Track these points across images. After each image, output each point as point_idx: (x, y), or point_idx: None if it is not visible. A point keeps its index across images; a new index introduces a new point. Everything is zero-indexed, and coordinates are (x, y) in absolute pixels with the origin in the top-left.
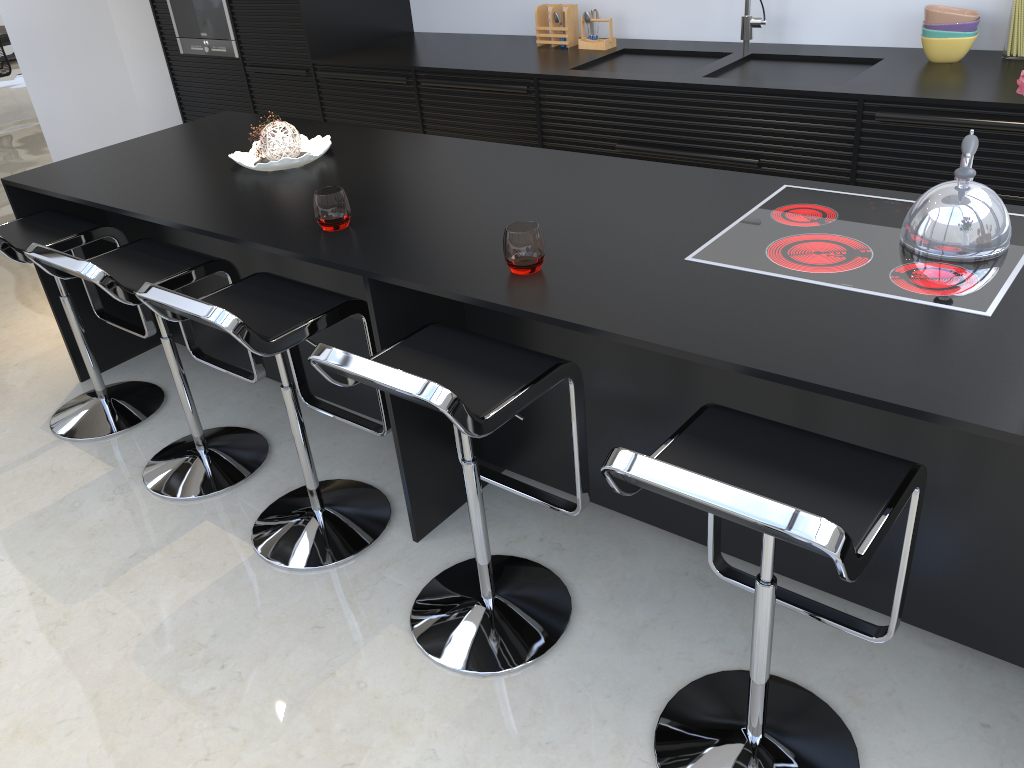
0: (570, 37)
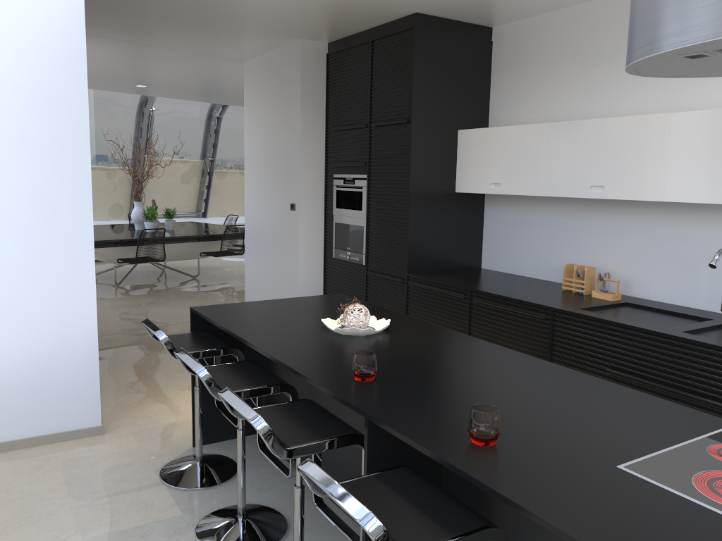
0: (586, 288)
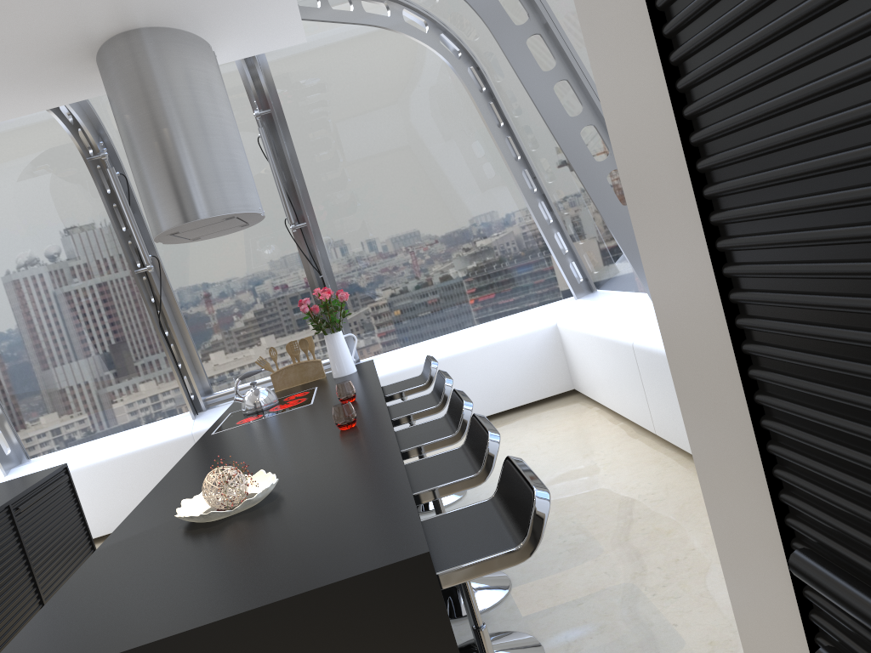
0: None
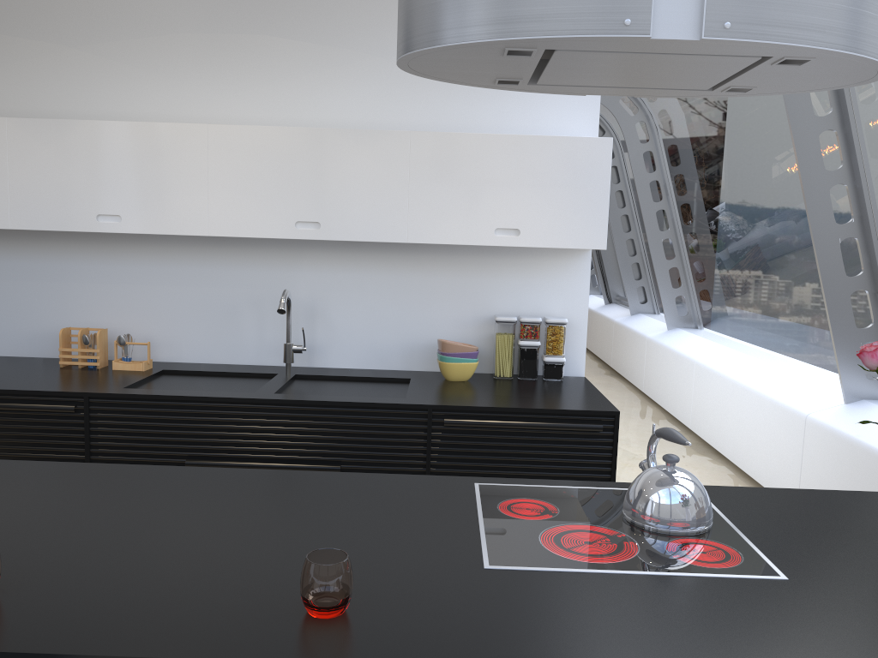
0: (101, 358)
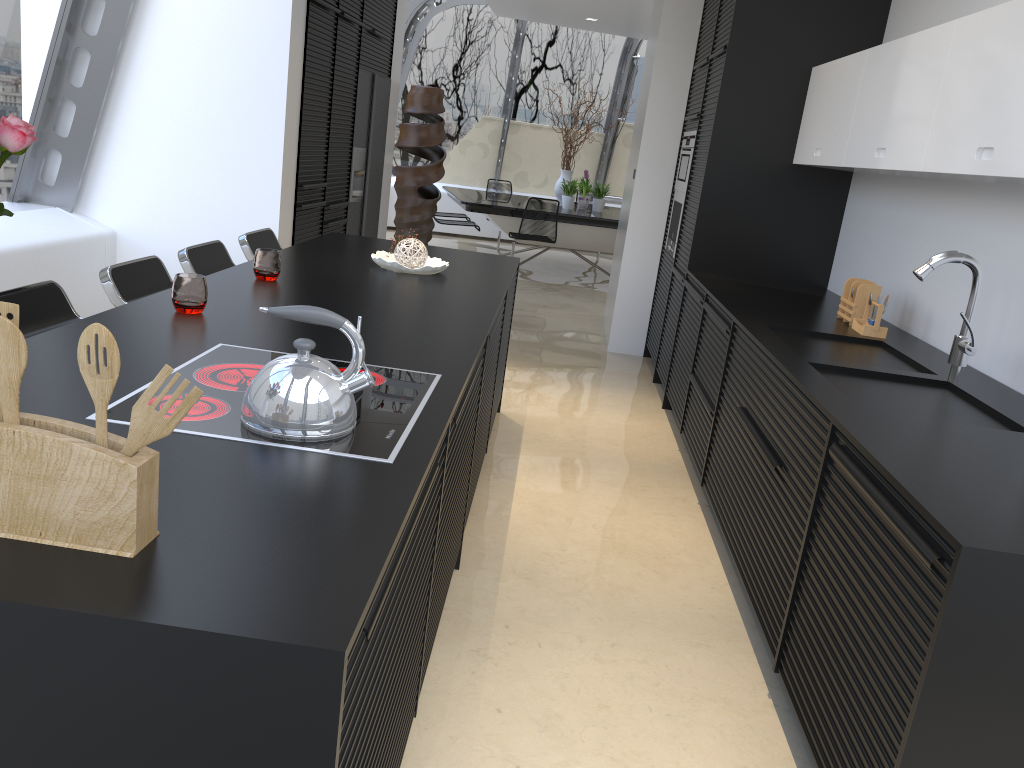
0: (857, 315)
